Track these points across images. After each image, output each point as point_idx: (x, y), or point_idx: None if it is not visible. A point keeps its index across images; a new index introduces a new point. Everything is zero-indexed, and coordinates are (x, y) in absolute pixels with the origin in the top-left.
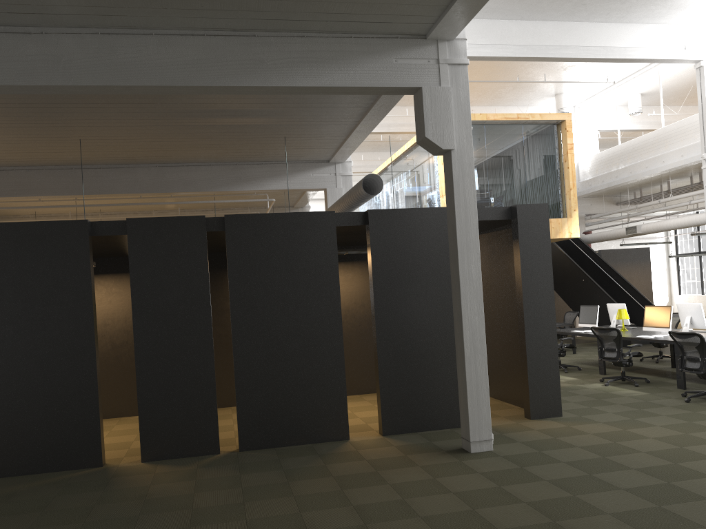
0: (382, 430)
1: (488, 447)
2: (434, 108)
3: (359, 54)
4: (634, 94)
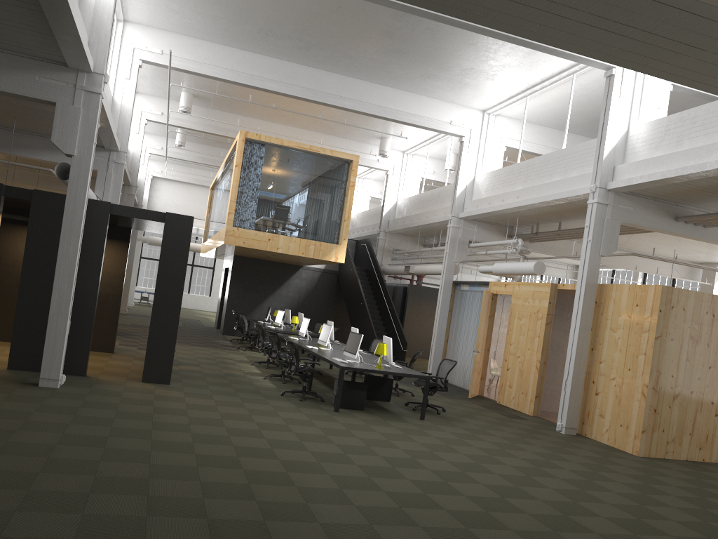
0: (8, 364)
1: (54, 385)
2: (63, 121)
3: (8, 66)
4: (437, 153)
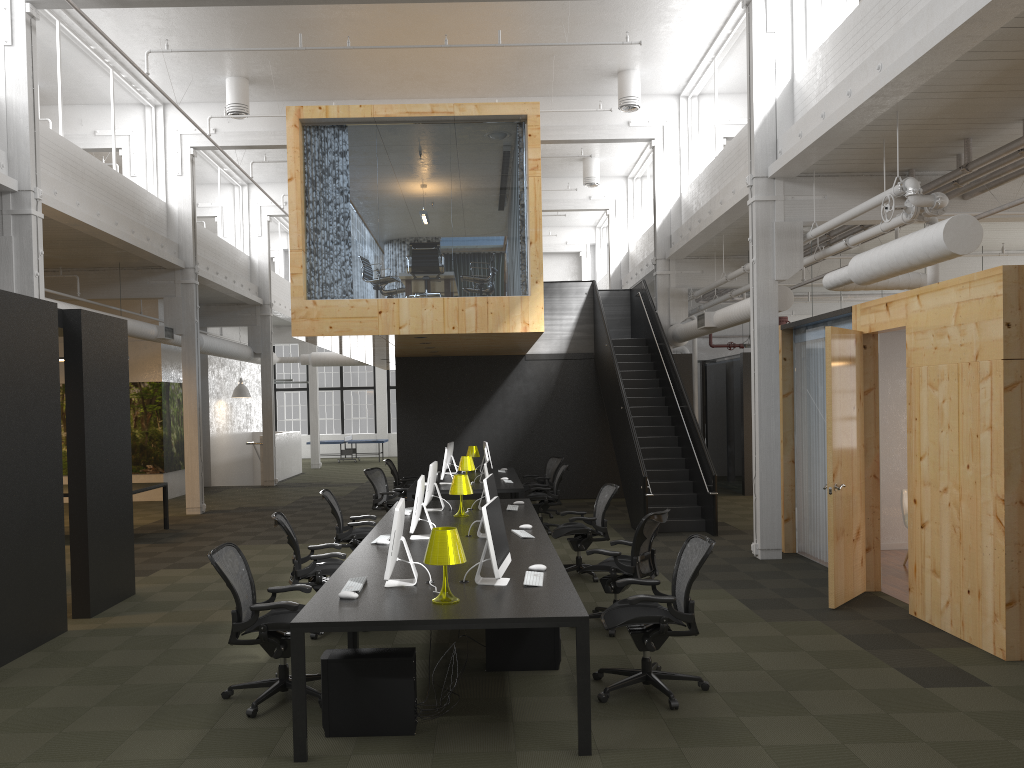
0: None
1: None
2: None
3: None
4: (729, 67)
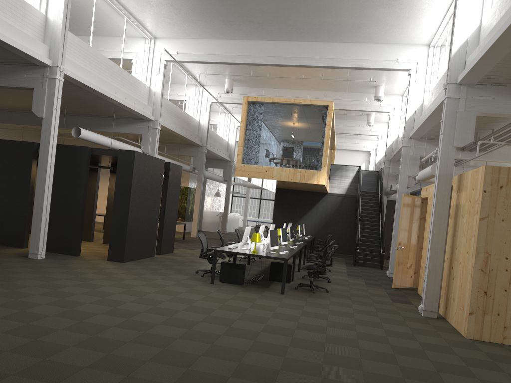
0: None
1: (36, 257)
2: (37, 98)
3: (11, 72)
4: None
